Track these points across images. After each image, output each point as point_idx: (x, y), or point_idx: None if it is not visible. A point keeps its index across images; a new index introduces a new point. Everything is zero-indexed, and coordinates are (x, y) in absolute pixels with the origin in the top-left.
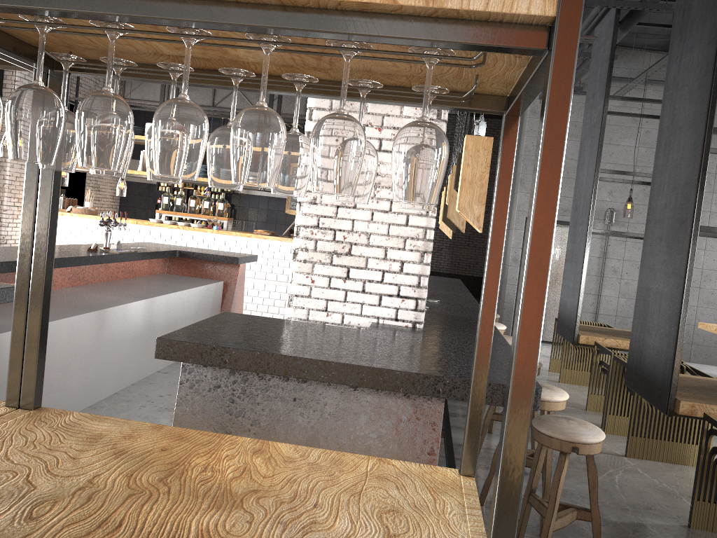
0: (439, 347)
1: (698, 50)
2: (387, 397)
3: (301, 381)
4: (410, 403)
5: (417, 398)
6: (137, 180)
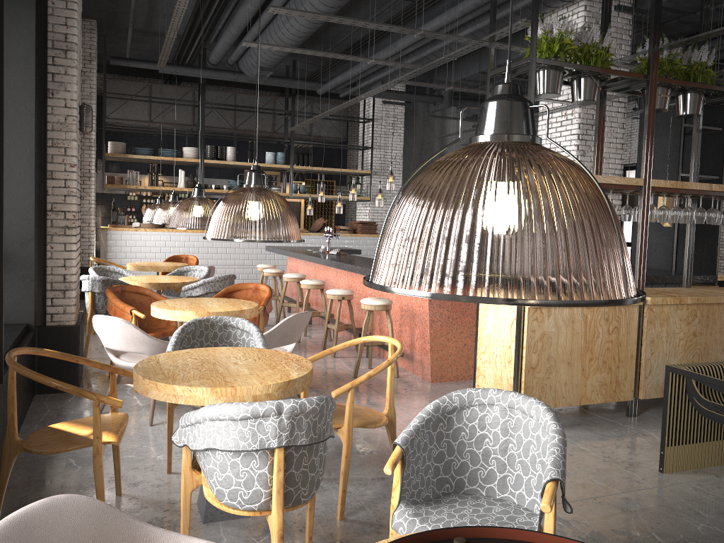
0: (654, 271)
1: (665, 139)
2: (674, 286)
3: (651, 285)
4: (680, 287)
5: (682, 285)
6: (100, 191)
